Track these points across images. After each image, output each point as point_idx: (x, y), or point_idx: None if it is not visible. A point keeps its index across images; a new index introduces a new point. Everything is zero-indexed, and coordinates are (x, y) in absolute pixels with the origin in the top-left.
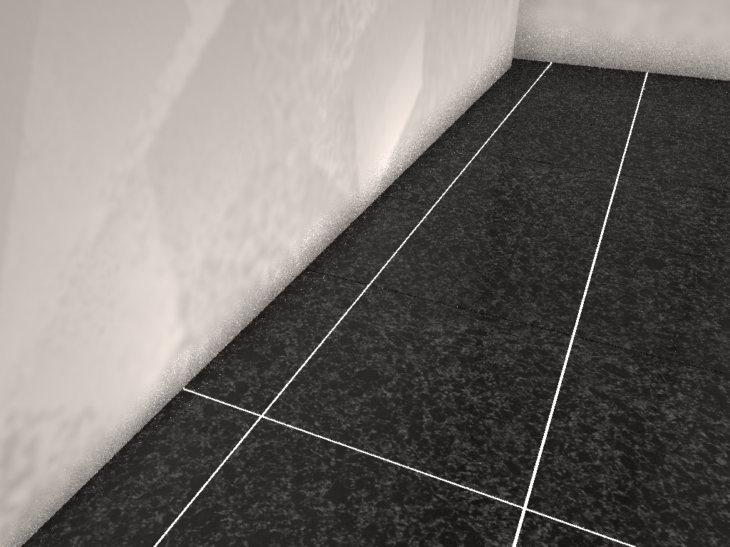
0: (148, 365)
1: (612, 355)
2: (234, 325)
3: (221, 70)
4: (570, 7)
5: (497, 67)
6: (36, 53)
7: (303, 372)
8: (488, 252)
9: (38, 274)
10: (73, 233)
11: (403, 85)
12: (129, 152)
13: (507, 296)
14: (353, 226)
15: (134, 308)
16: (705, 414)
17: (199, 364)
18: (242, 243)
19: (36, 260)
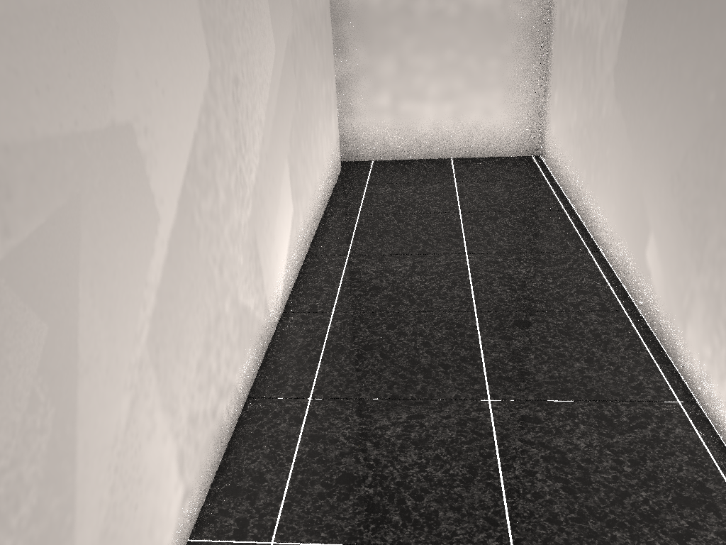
0: (166, 527)
1: (523, 407)
2: (212, 467)
3: (180, 251)
4: (379, 114)
5: (334, 173)
6: (80, 285)
7: (290, 493)
8: (395, 344)
9: (96, 472)
10: (112, 427)
11: (282, 214)
12: (137, 343)
13: (427, 379)
14: (271, 347)
15: (153, 478)
16: (604, 436)
17: (196, 512)
18: (208, 391)
19: (94, 460)
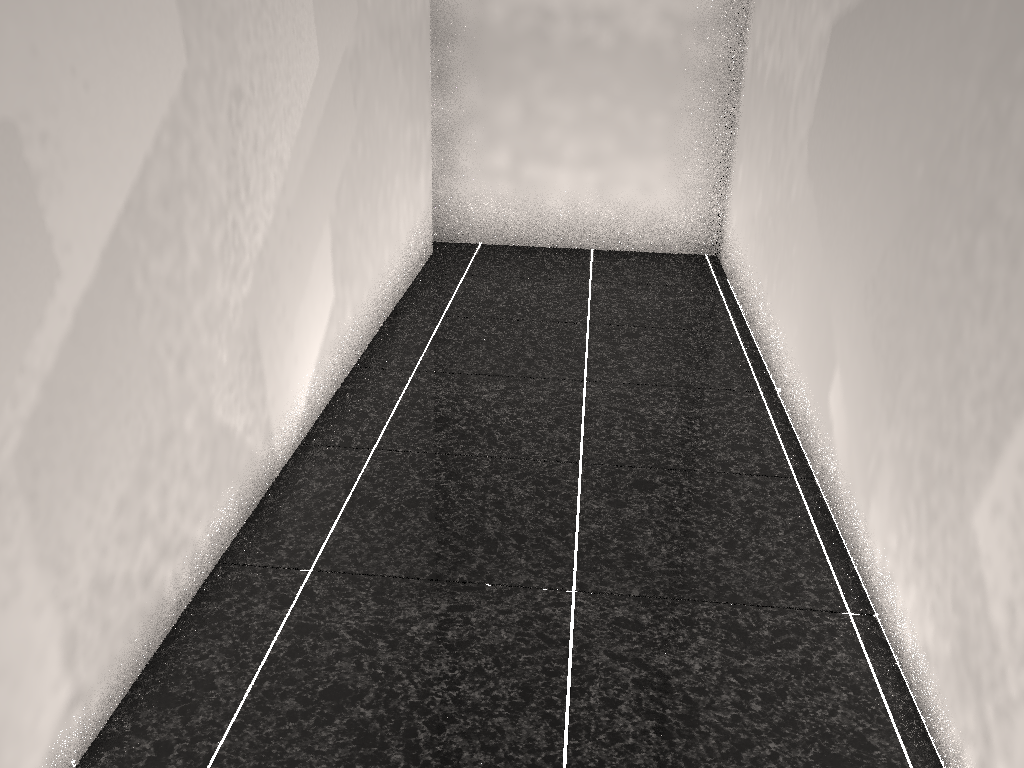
0: (28, 746)
1: (621, 605)
2: (136, 662)
3: (100, 328)
4: (493, 179)
5: (418, 256)
6: None
7: (247, 708)
8: (454, 501)
9: None
10: None
11: (313, 300)
12: None
13: (489, 555)
14: (272, 492)
15: (7, 668)
16: (730, 656)
17: (94, 728)
18: (138, 545)
19: None
